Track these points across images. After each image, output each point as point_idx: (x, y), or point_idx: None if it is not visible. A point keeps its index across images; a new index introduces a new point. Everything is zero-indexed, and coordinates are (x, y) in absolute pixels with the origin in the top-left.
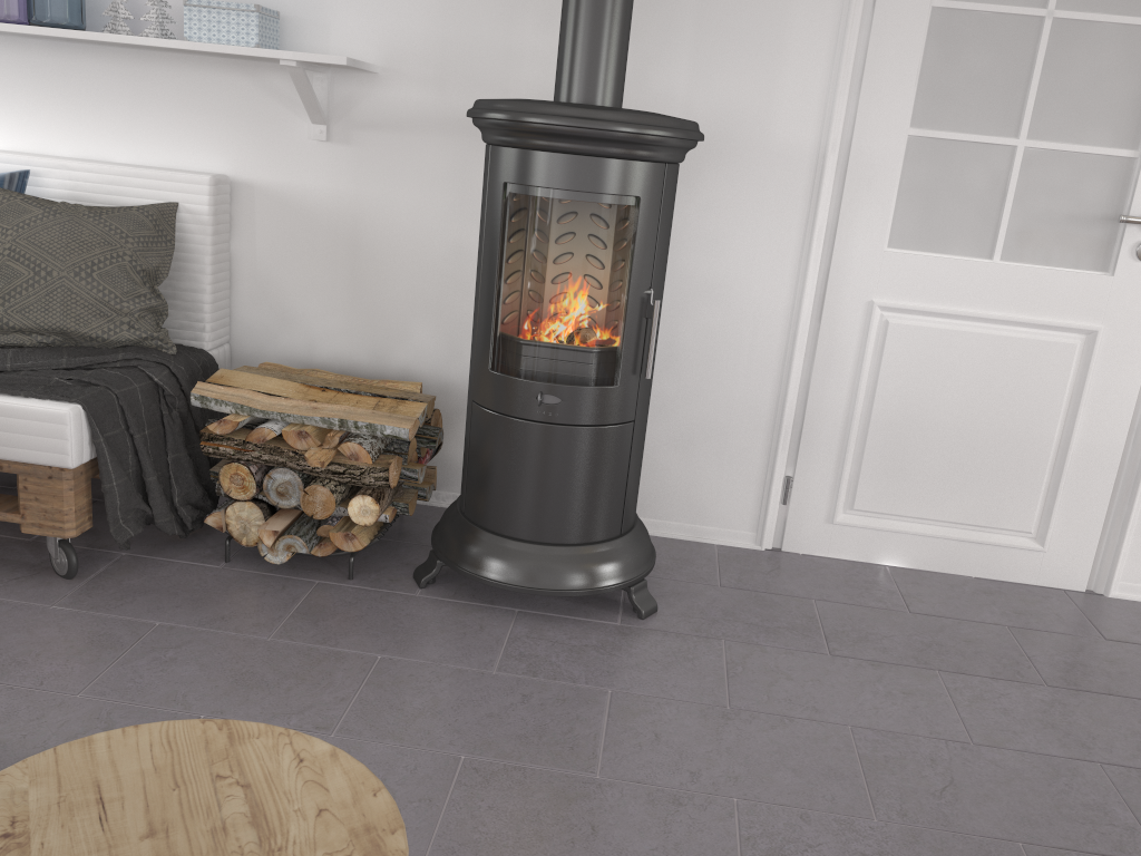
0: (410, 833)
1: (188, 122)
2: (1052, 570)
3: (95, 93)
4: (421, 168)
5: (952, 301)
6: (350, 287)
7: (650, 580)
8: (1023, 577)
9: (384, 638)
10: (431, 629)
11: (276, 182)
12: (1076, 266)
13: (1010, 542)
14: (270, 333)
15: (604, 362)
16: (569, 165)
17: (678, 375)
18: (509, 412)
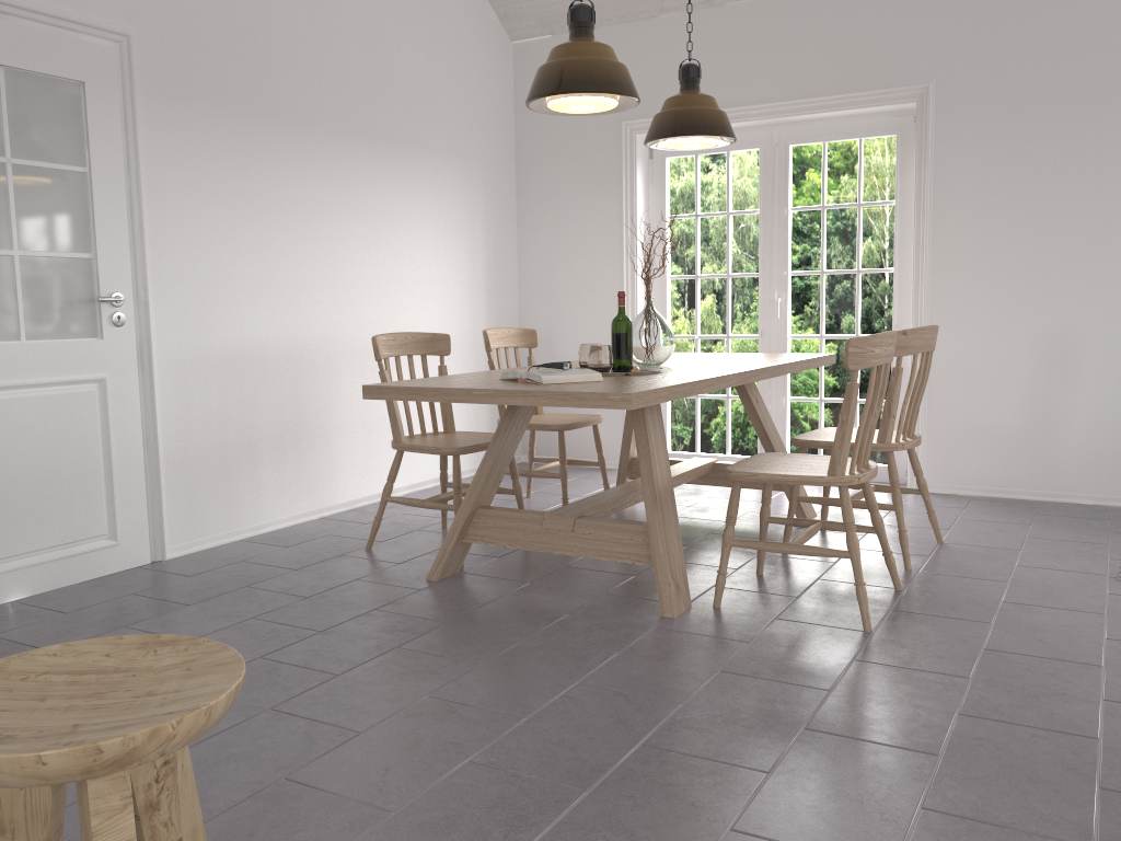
0: None
1: None
2: (127, 555)
3: None
4: None
5: (2, 376)
6: None
7: None
8: (111, 569)
9: None
10: None
11: None
12: (78, 336)
13: (95, 546)
14: None
15: None
16: None
17: None
18: None
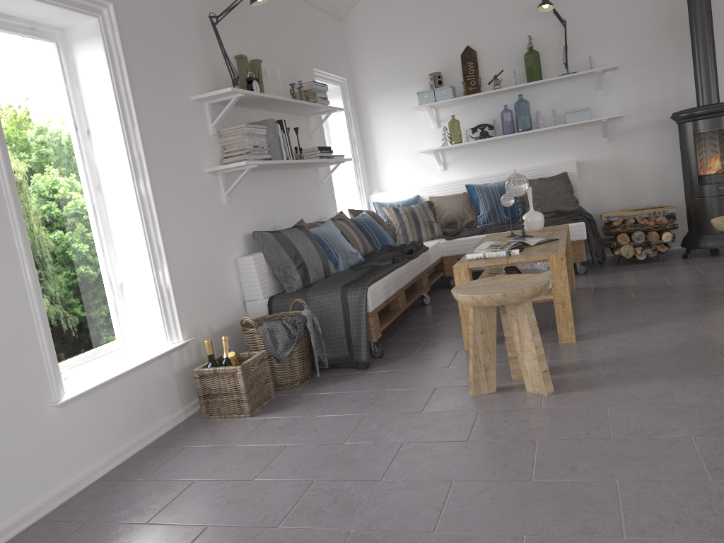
0: None
1: (560, 148)
2: None
3: (528, 148)
4: (640, 141)
5: None
6: (621, 185)
7: None
8: None
9: (692, 264)
10: (703, 261)
11: (591, 158)
12: None
13: None
14: (595, 207)
15: None
16: (715, 120)
17: None
18: (708, 195)
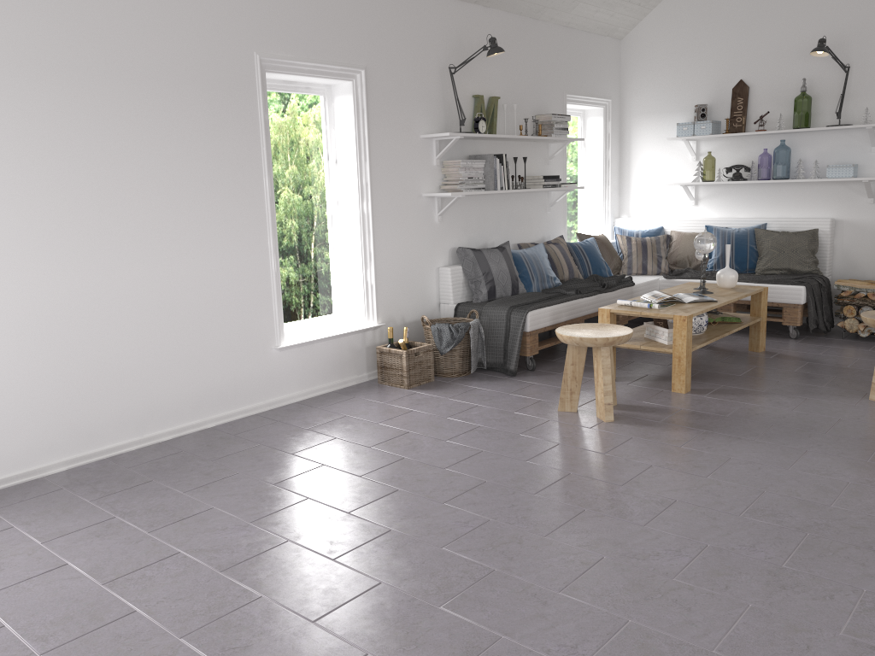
0: None
1: (819, 202)
2: None
3: (785, 196)
4: None
5: None
6: None
7: None
8: None
9: None
10: None
11: (852, 219)
12: None
13: None
14: (846, 271)
15: None
16: None
17: None
18: None
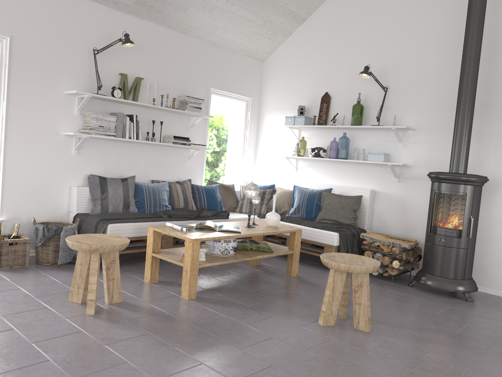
0: (391, 309)
1: (366, 177)
2: None
3: (347, 172)
4: (421, 188)
5: None
6: (401, 216)
7: (476, 297)
8: None
9: (396, 290)
10: (408, 291)
11: (385, 191)
12: None
13: None
14: (380, 227)
15: (457, 232)
16: (447, 185)
17: (492, 244)
18: (432, 243)
